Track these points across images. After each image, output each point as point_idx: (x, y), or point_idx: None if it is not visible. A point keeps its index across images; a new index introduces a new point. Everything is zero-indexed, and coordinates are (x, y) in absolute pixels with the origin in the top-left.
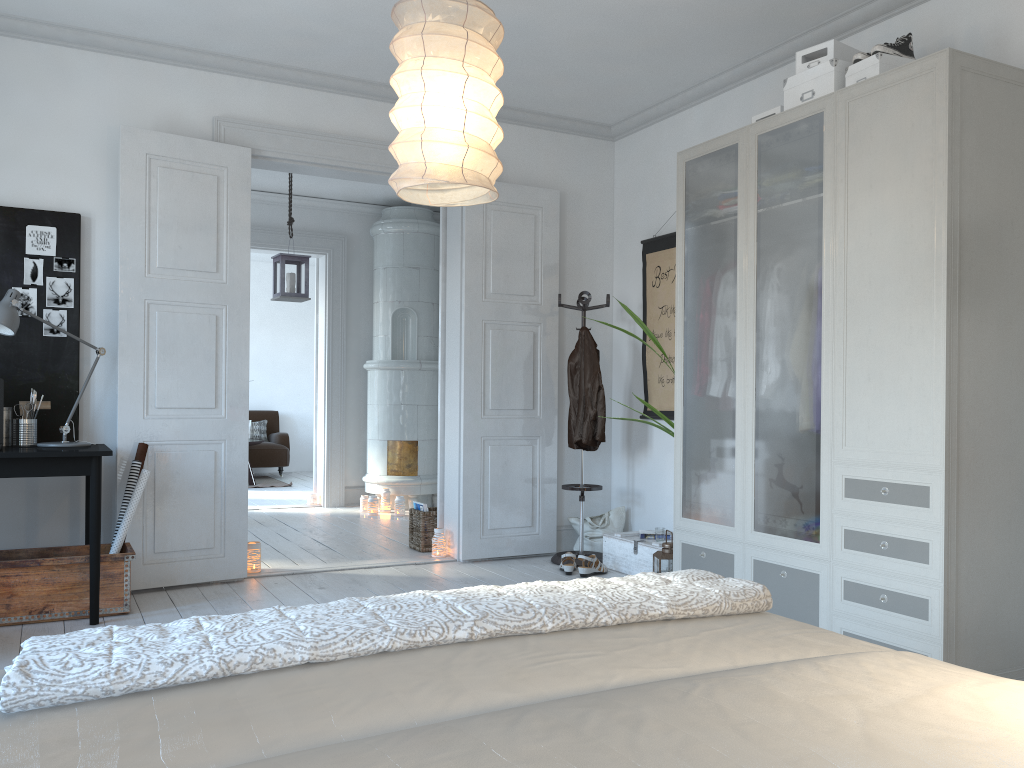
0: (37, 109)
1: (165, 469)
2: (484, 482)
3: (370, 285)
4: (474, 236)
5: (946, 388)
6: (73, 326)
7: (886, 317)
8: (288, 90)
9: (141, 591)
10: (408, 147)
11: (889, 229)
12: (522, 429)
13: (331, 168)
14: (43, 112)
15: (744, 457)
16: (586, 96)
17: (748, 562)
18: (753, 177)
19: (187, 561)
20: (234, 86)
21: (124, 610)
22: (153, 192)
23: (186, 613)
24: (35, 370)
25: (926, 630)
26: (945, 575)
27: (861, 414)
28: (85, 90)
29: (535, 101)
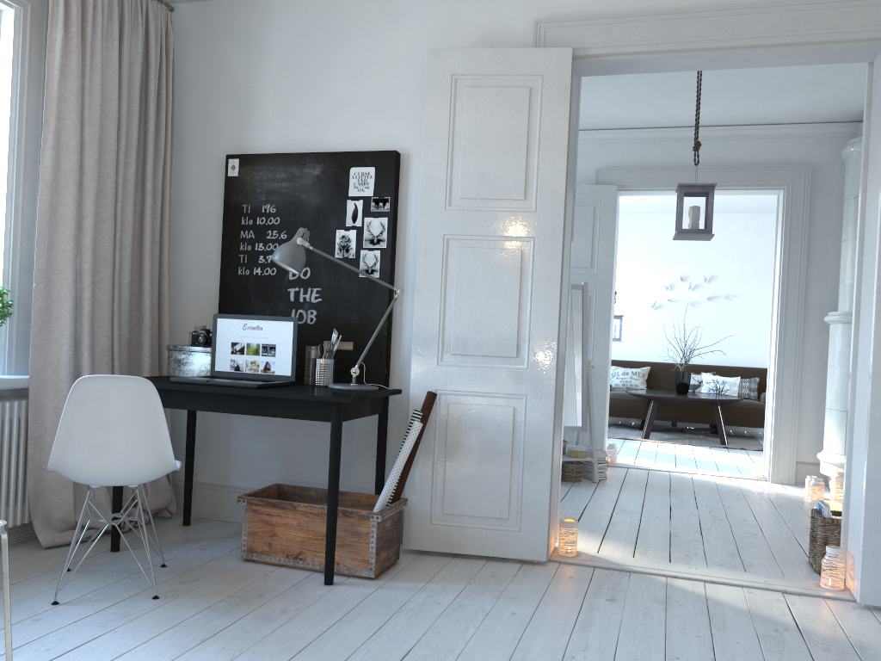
0: (368, 52)
1: (457, 422)
2: None
3: (842, 221)
4: None
5: None
6: (385, 266)
7: None
8: None
9: (431, 552)
10: None
11: None
12: None
13: (679, 54)
14: (373, 54)
15: None
16: None
17: None
18: None
19: (477, 529)
20: None
21: (368, 574)
22: (458, 116)
23: (420, 595)
24: (351, 311)
25: None
26: None
27: None
28: (410, 23)
29: None
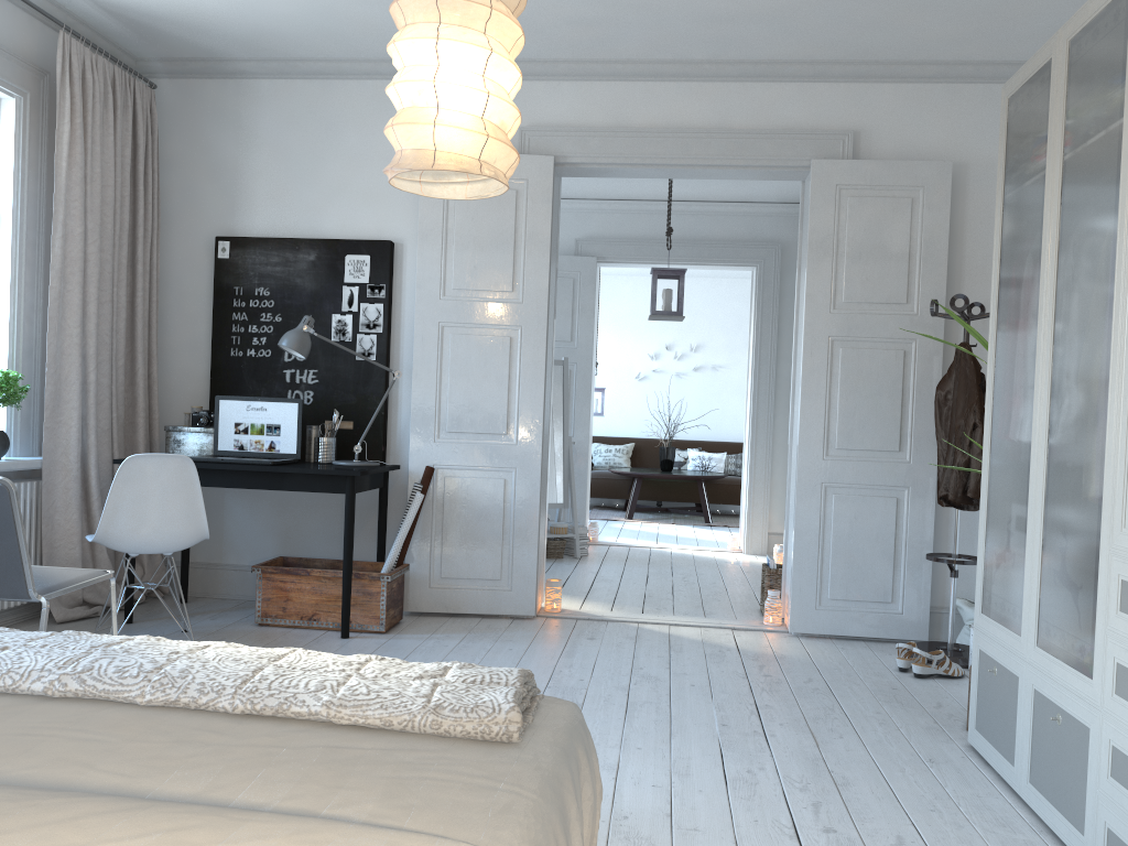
0: (361, 144)
1: (453, 494)
2: (824, 539)
3: None
4: (821, 231)
5: None
6: (381, 350)
7: None
8: (600, 86)
9: (430, 614)
10: (388, 135)
11: None
12: (882, 476)
13: (646, 167)
14: (366, 146)
15: (1033, 533)
16: (970, 28)
17: (1029, 692)
18: (1061, 106)
19: (472, 590)
20: (542, 91)
21: (380, 629)
22: (451, 213)
23: (429, 641)
24: (348, 392)
25: None
26: None
27: None
28: None
29: (905, 48)
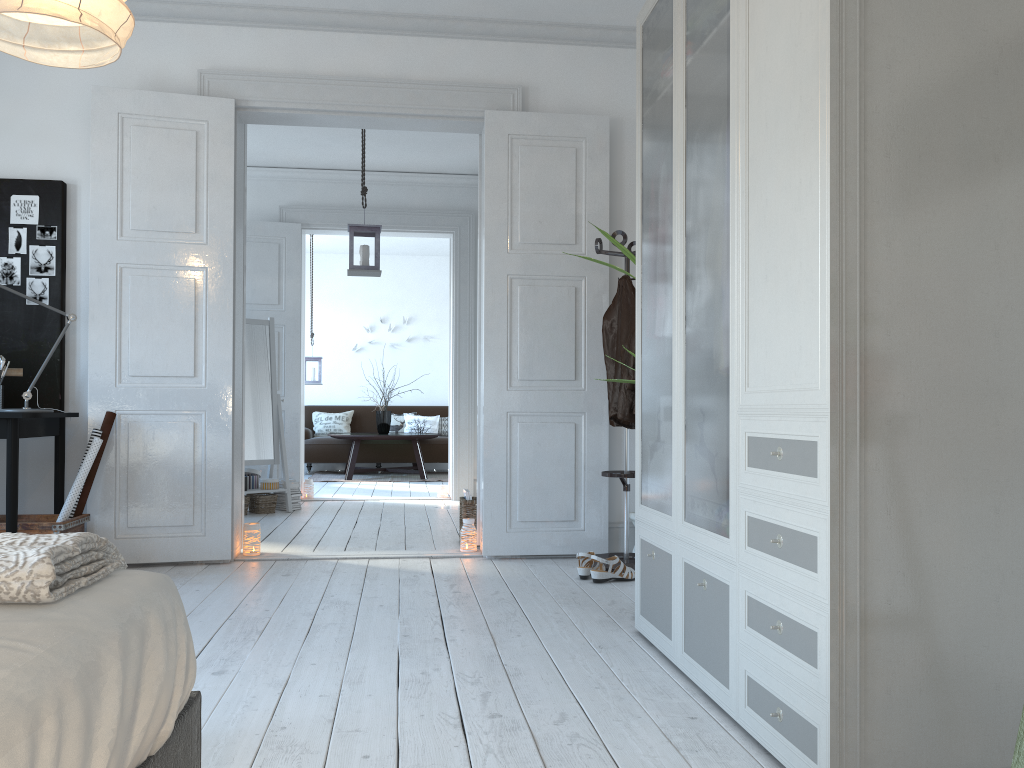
0: (26, 81)
1: (139, 440)
2: (512, 465)
3: None
4: (496, 177)
5: (832, 272)
6: (55, 294)
7: (779, 173)
8: (280, 34)
9: None
10: None
11: (781, 32)
12: (561, 404)
13: (329, 114)
14: (31, 83)
15: (677, 416)
16: None
17: (680, 566)
18: (682, 17)
19: (163, 538)
20: (222, 36)
21: None
22: (126, 152)
23: None
24: (19, 339)
25: (815, 685)
26: (834, 593)
27: (760, 334)
28: None
29: (563, 9)
